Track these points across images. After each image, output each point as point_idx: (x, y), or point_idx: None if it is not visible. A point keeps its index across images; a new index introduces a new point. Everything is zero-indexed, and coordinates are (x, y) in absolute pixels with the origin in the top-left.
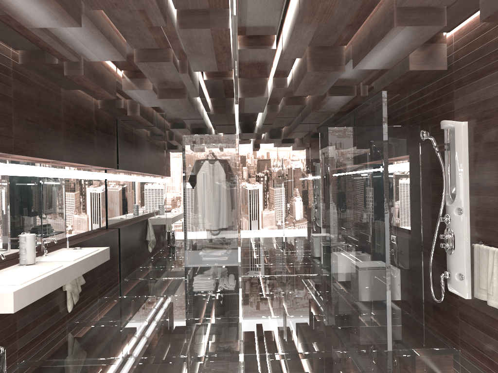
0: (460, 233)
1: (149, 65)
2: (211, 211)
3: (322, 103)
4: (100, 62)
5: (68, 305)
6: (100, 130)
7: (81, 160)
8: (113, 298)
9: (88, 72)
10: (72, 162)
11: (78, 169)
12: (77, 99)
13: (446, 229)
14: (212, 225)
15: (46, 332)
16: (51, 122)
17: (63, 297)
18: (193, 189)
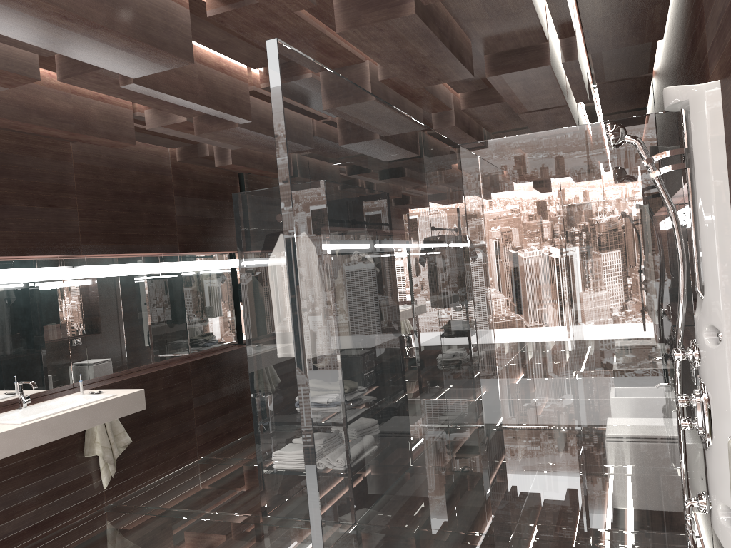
0: (720, 397)
1: (89, 80)
2: (288, 326)
3: (506, 94)
4: (66, 90)
5: (102, 478)
6: (192, 194)
7: (137, 247)
8: (214, 460)
9: (19, 110)
10: (108, 254)
11: (154, 260)
12: (118, 153)
13: (697, 380)
14: (291, 351)
15: (44, 525)
16: (41, 197)
17: (92, 466)
18: (257, 288)
